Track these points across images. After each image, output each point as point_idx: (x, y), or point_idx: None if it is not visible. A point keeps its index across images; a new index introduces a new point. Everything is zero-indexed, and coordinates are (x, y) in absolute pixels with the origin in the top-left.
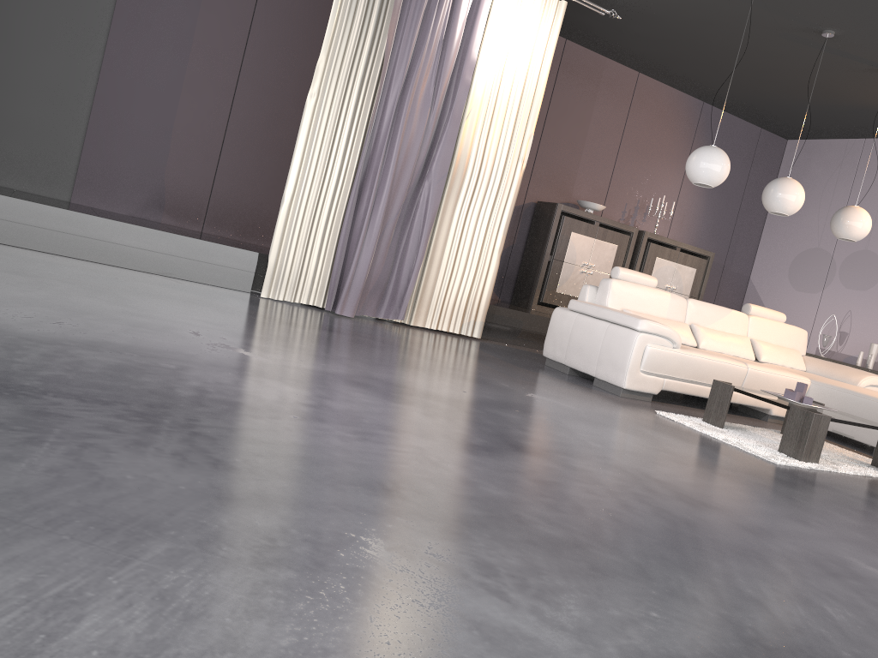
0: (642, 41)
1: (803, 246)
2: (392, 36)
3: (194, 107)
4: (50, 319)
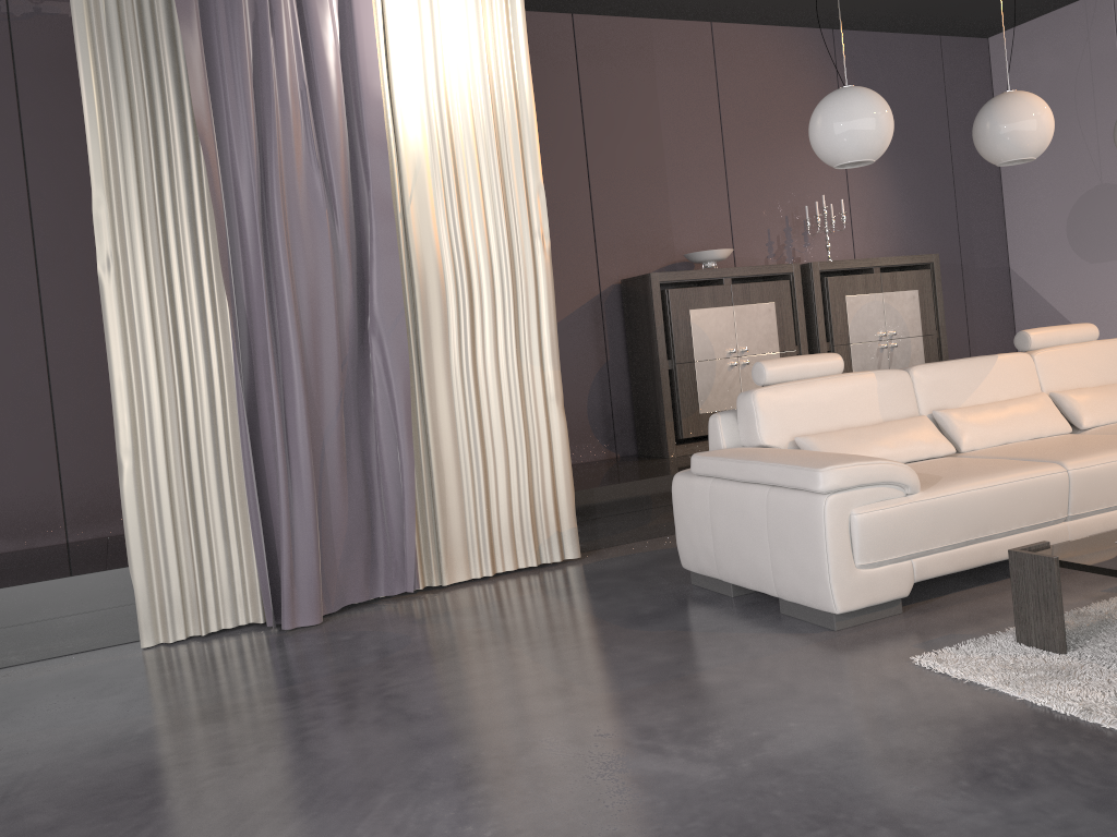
0: None
1: (1077, 190)
2: (206, 113)
3: None
4: None
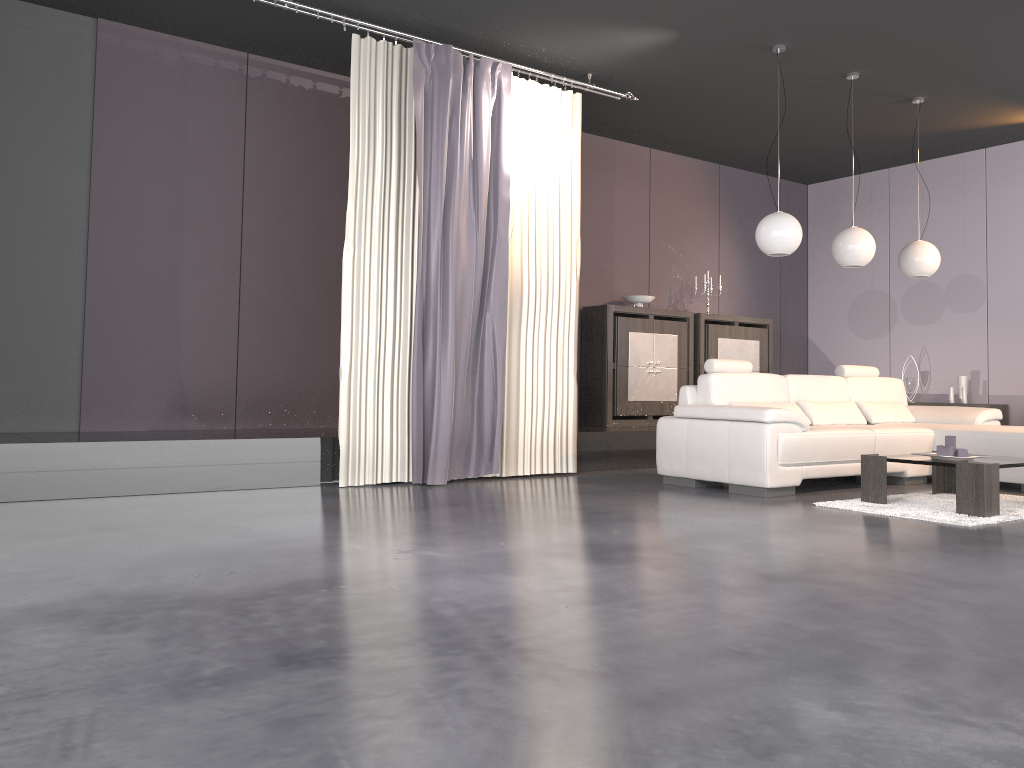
0: (655, 117)
1: (856, 291)
2: (421, 167)
3: (199, 290)
4: (218, 571)
